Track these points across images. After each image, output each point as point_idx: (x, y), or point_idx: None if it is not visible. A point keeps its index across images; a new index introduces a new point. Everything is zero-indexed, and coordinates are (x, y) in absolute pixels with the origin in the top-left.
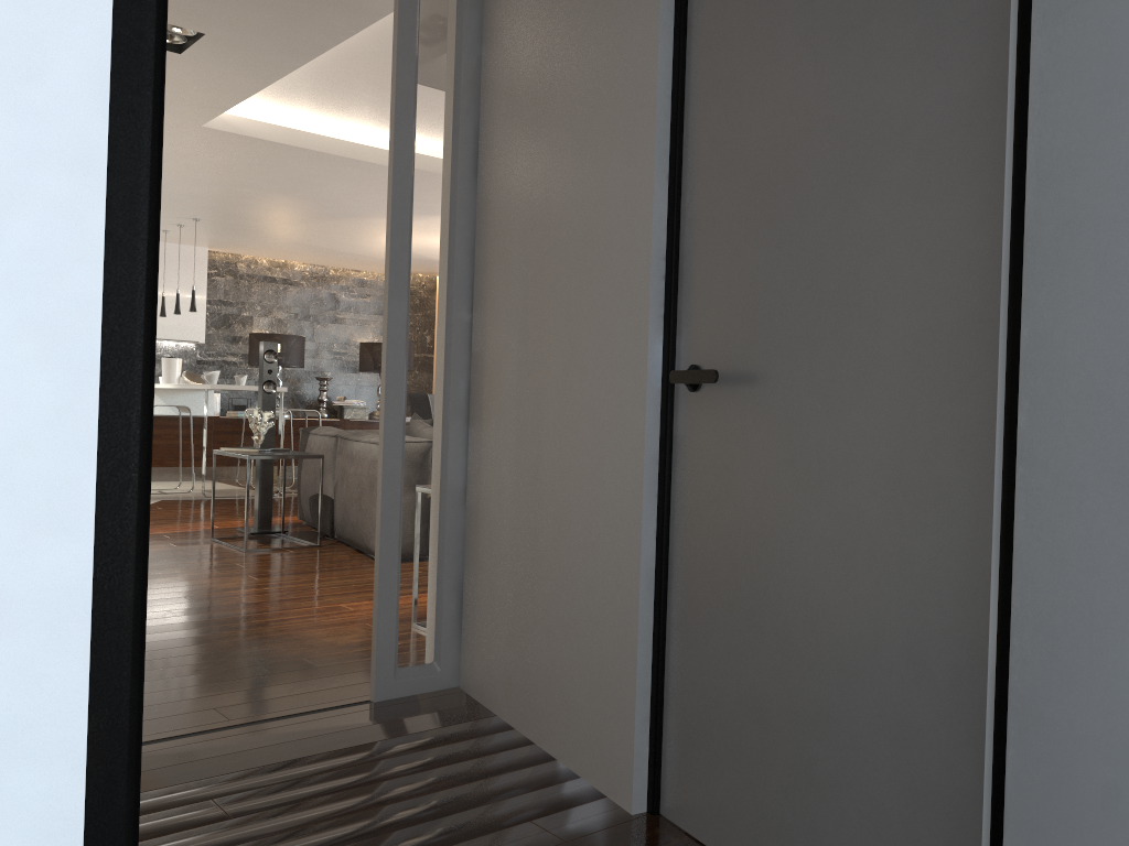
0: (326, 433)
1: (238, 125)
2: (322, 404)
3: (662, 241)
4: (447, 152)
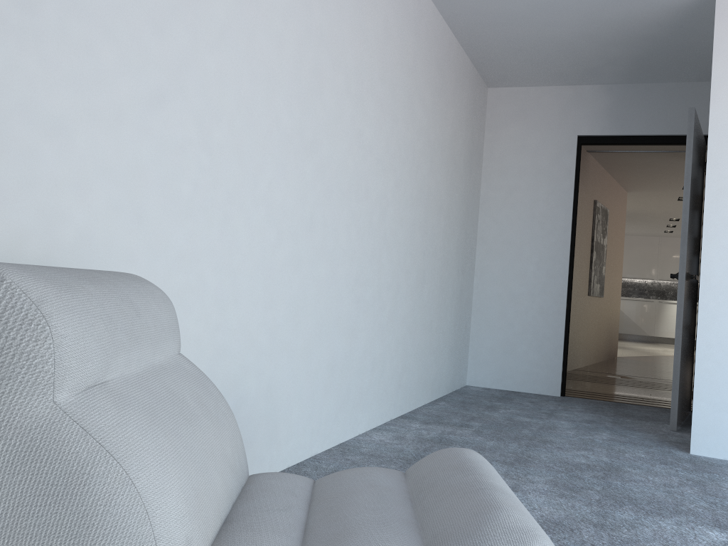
0: None
1: None
2: None
3: None
4: None
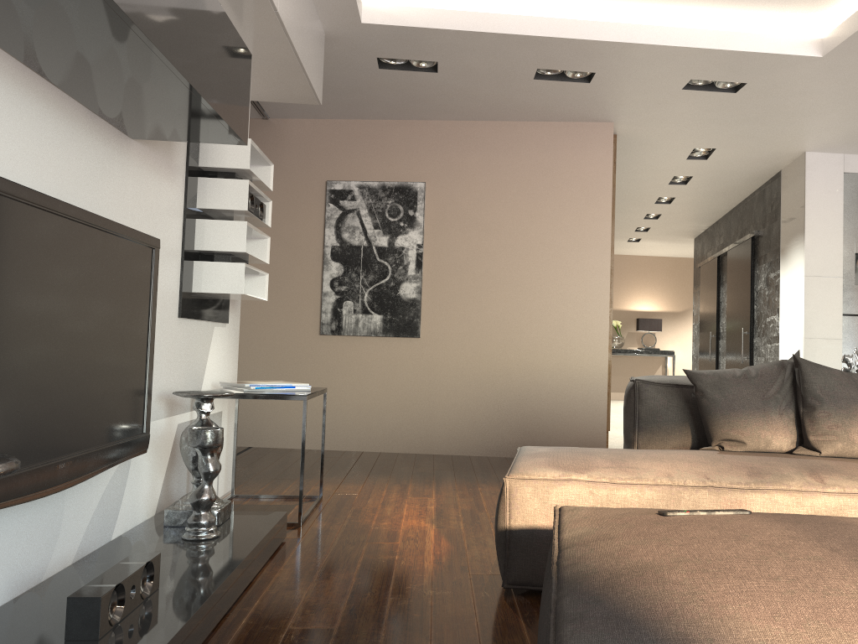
0: None
1: (842, 31)
2: None
3: None
4: None
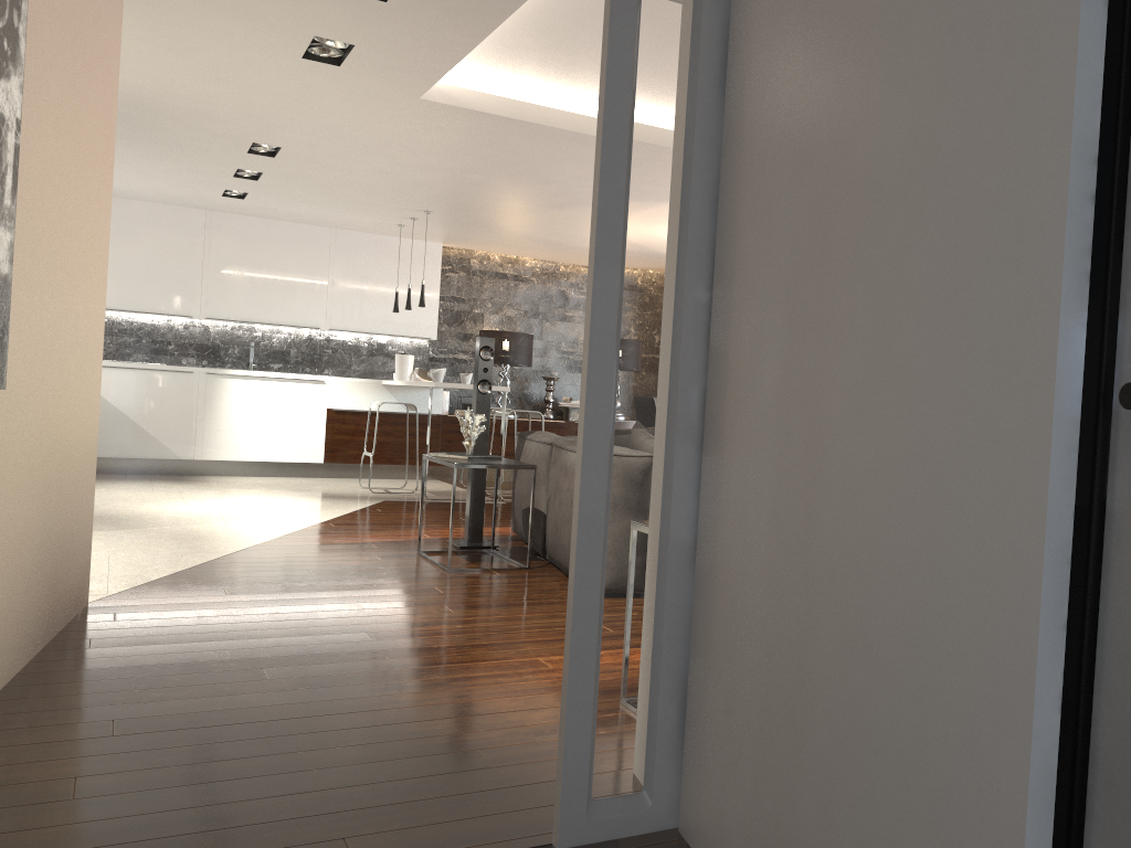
0: (542, 439)
1: (458, 96)
2: (548, 405)
3: (1091, 128)
4: (683, 57)
